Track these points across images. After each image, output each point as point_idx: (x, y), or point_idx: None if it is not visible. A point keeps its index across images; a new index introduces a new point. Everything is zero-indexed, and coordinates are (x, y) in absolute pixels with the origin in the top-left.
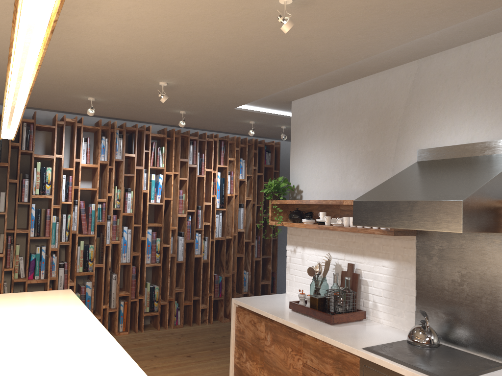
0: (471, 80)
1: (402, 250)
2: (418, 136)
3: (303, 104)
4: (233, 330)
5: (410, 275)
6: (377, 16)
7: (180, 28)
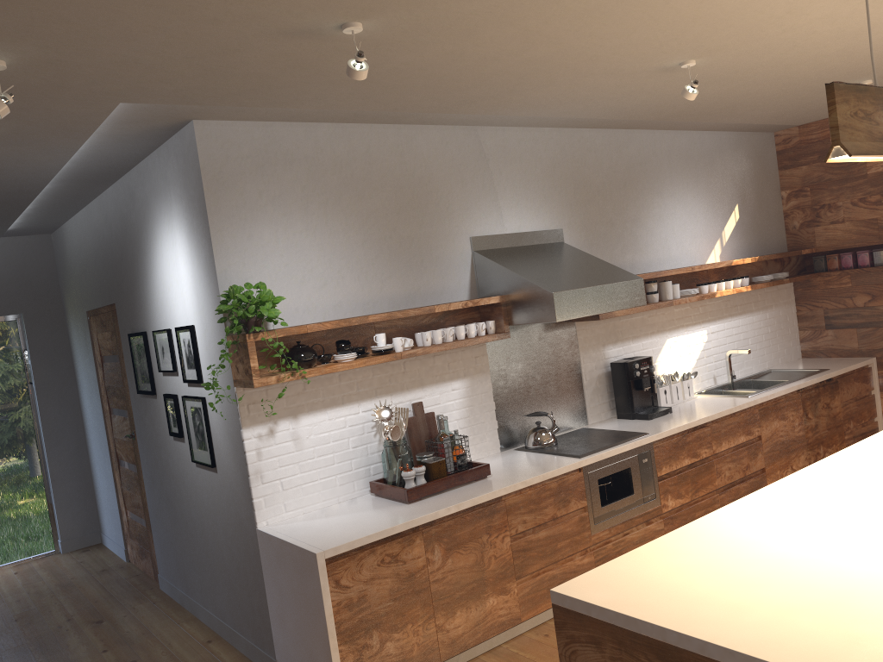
0: (510, 167)
1: (473, 361)
2: (468, 220)
3: (236, 134)
4: (333, 618)
5: (487, 387)
6: (615, 96)
7: (653, 25)
